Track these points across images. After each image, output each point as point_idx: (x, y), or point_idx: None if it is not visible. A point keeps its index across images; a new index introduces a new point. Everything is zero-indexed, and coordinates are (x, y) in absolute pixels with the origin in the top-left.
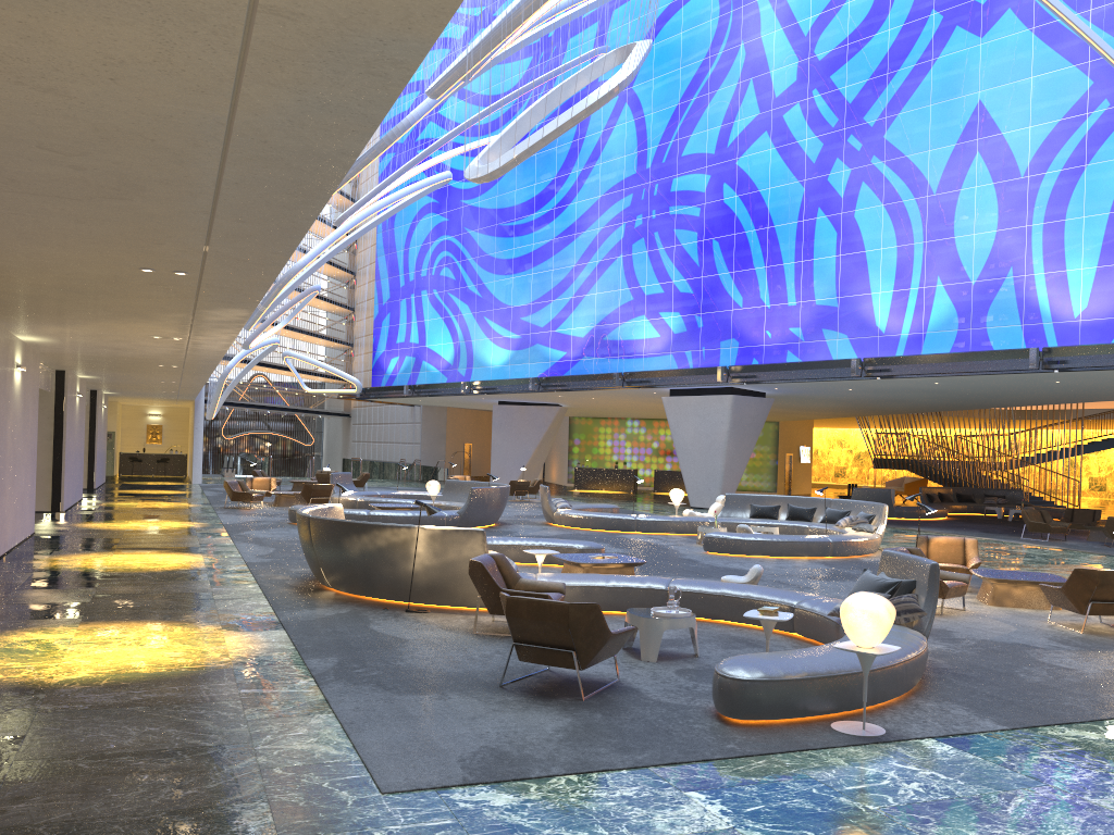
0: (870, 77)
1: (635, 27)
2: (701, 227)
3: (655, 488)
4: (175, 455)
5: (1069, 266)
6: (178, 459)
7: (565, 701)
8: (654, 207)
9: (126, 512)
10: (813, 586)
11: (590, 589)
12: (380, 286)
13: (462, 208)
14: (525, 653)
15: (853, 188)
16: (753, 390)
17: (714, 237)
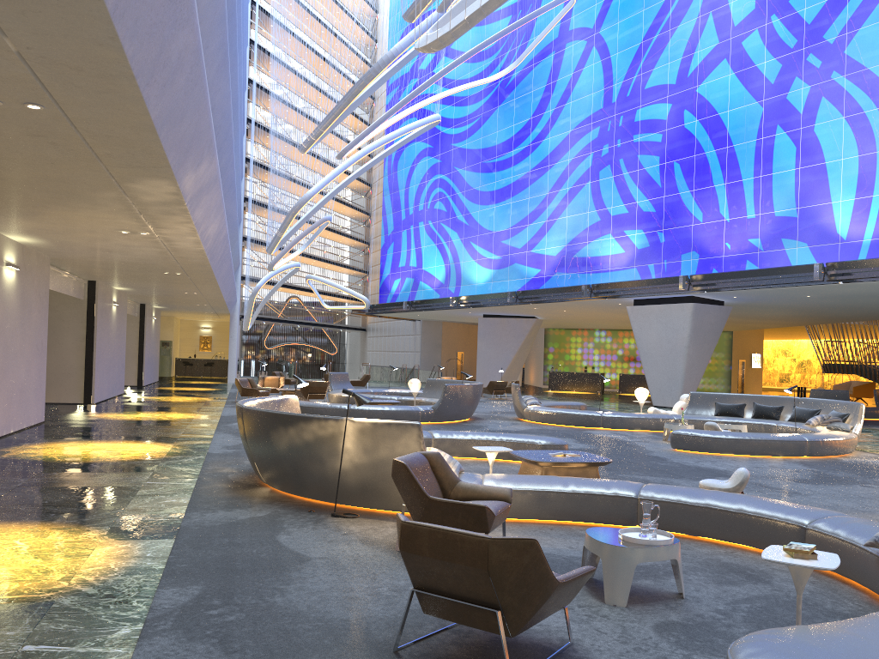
0: None
1: None
2: (662, 152)
3: (620, 390)
4: (219, 360)
5: None
6: (222, 363)
7: None
8: (619, 136)
9: (147, 405)
10: (801, 491)
11: (544, 495)
12: (385, 220)
13: (452, 150)
14: (431, 605)
15: (812, 104)
16: (712, 299)
17: (675, 160)
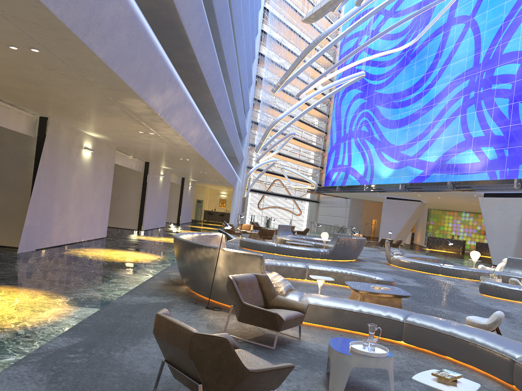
0: None
1: None
2: (511, 95)
3: None
4: (228, 213)
5: None
6: (229, 215)
7: None
8: (482, 85)
9: (171, 234)
10: None
11: (340, 312)
12: (332, 136)
13: (374, 94)
14: (175, 373)
15: None
16: None
17: (519, 101)
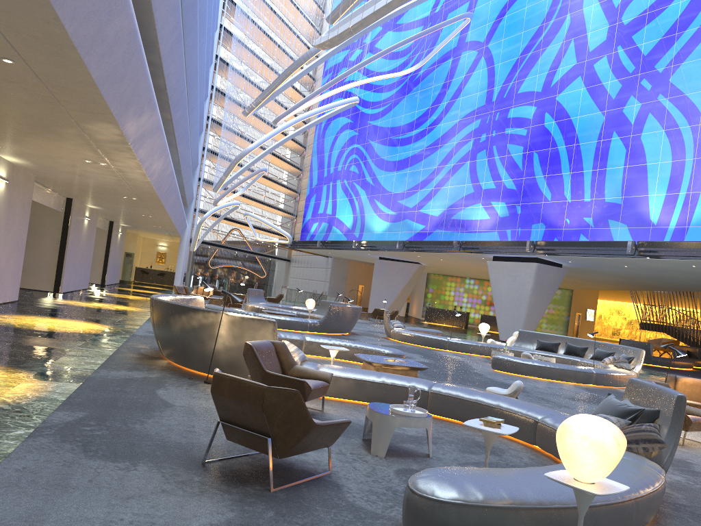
0: (663, 36)
1: (494, 4)
2: (526, 143)
3: None
4: (170, 272)
5: None
6: (171, 275)
7: (250, 490)
8: (494, 128)
9: (102, 298)
10: (570, 405)
11: (362, 383)
12: (311, 176)
13: (368, 126)
14: (231, 433)
15: (641, 117)
16: (553, 262)
17: (534, 150)
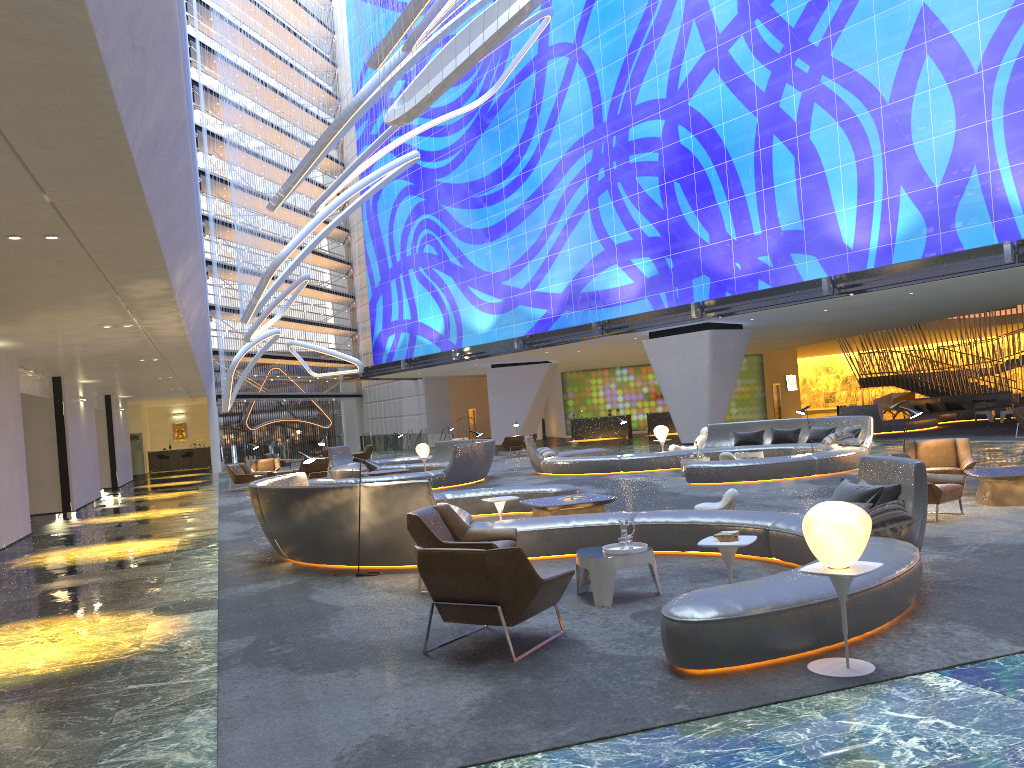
0: None
1: None
2: (661, 171)
3: (649, 431)
4: (199, 448)
5: None
6: (202, 452)
7: (493, 665)
8: (614, 158)
9: (134, 505)
10: (797, 506)
11: (549, 533)
12: (371, 270)
13: (437, 186)
14: (449, 613)
15: (805, 111)
16: (730, 323)
17: (674, 179)
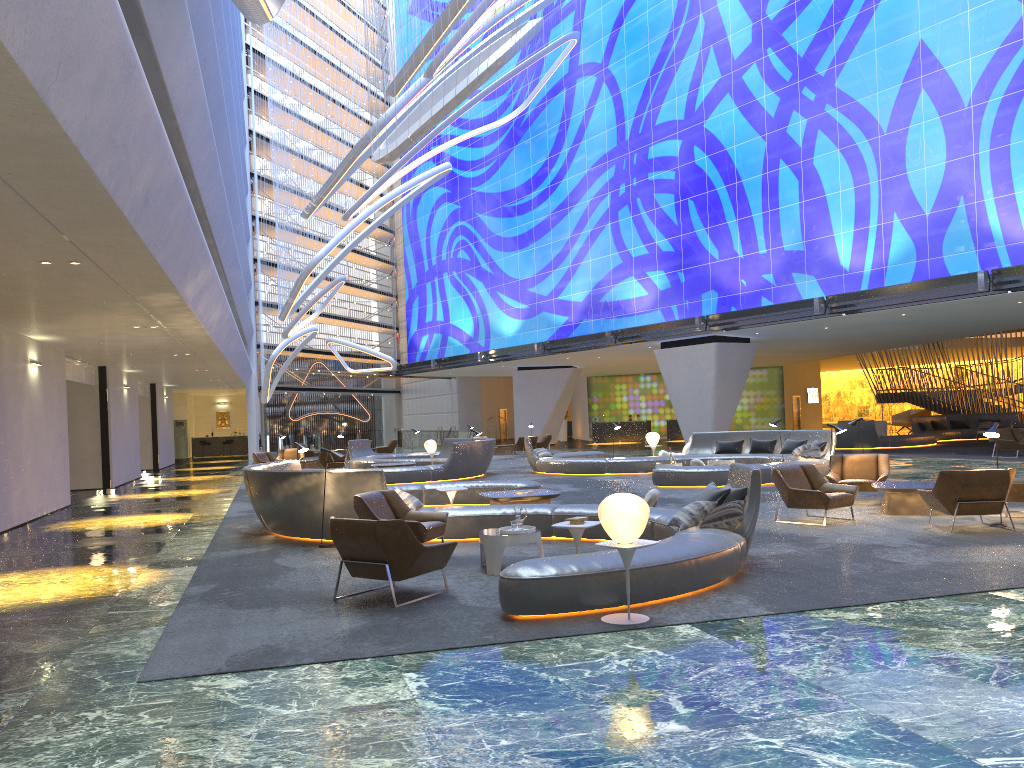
0: (818, 30)
1: (607, 11)
2: (676, 189)
3: (668, 437)
4: (239, 436)
5: (1017, 189)
6: (242, 440)
7: (378, 609)
8: (634, 175)
9: (166, 485)
10: None
11: (482, 518)
12: (408, 273)
13: (472, 195)
14: (354, 569)
15: (810, 137)
16: (737, 337)
17: (689, 197)
